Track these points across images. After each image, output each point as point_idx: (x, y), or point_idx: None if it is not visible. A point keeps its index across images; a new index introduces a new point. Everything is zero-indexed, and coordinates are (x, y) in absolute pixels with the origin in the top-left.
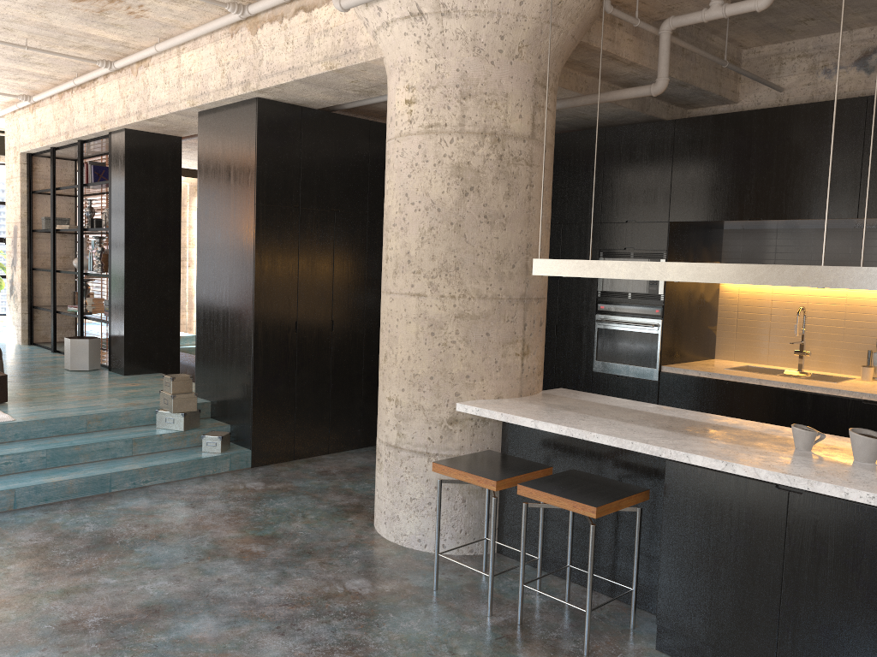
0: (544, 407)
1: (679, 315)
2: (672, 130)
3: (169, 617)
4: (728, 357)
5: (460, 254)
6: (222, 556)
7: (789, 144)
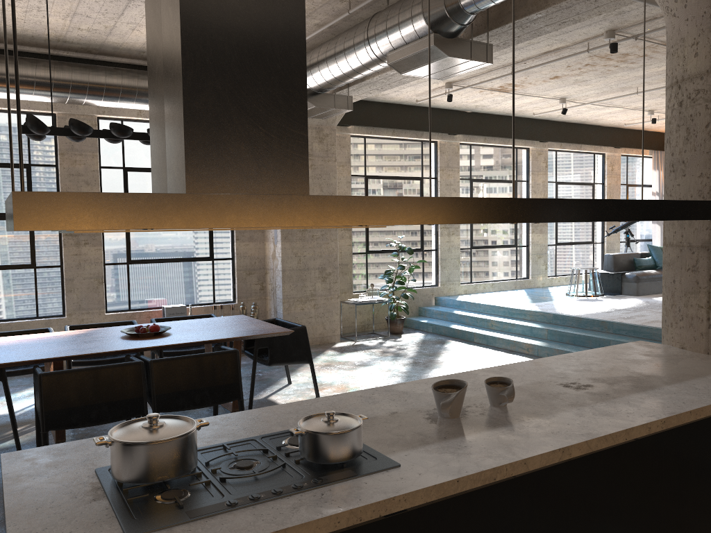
0: (650, 356)
1: None
2: None
3: None
4: None
5: None
6: None
7: None
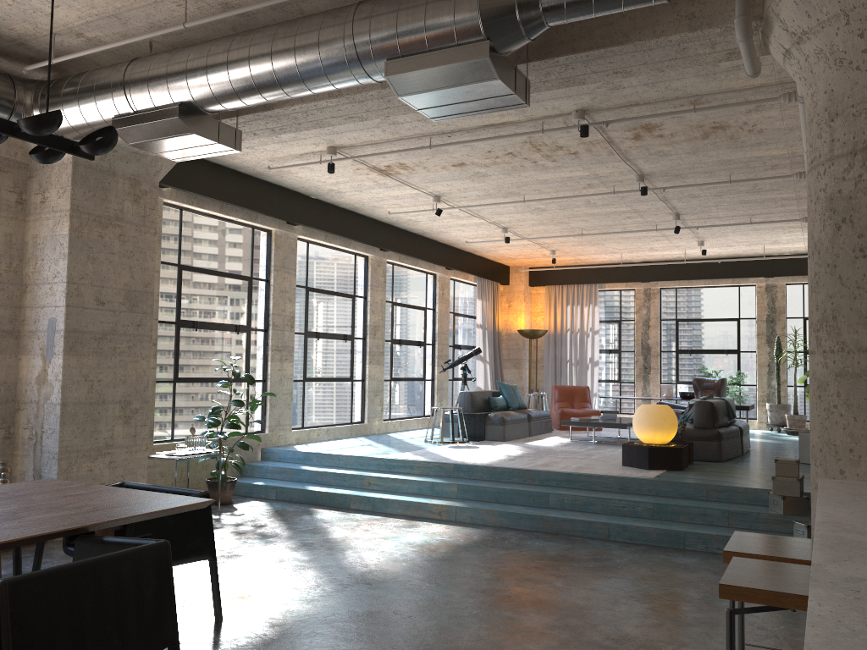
0: None
1: None
2: None
3: (536, 609)
4: None
5: (836, 299)
6: (649, 600)
7: None
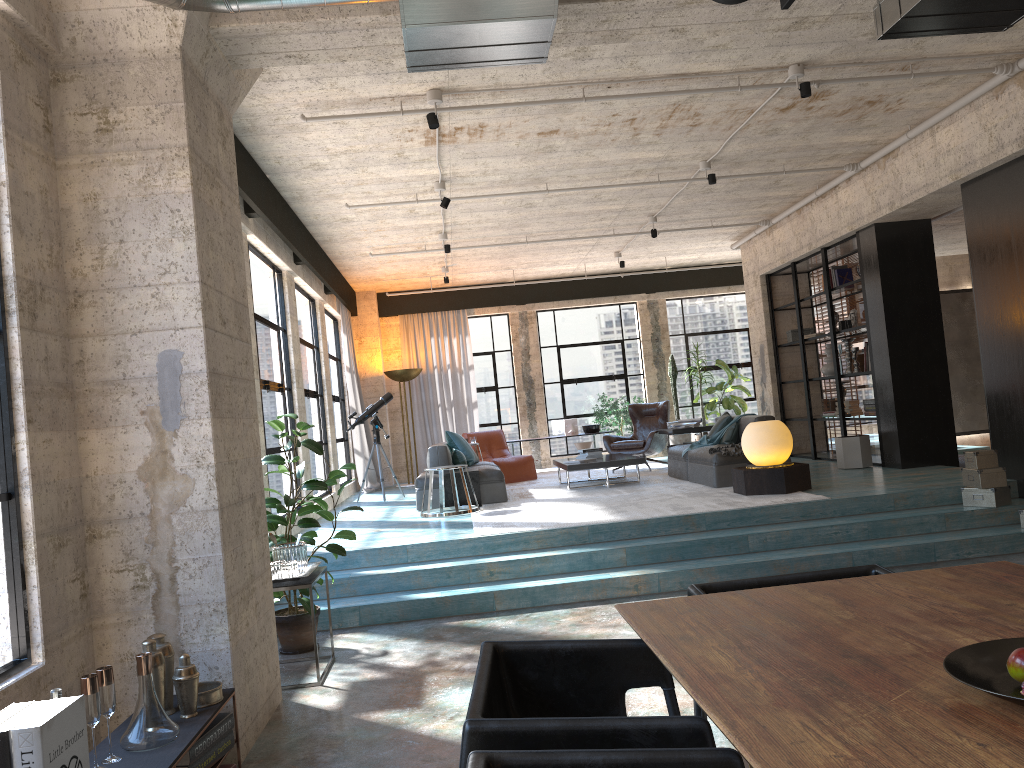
0: None
1: None
2: None
3: None
4: None
5: None
6: None
7: None
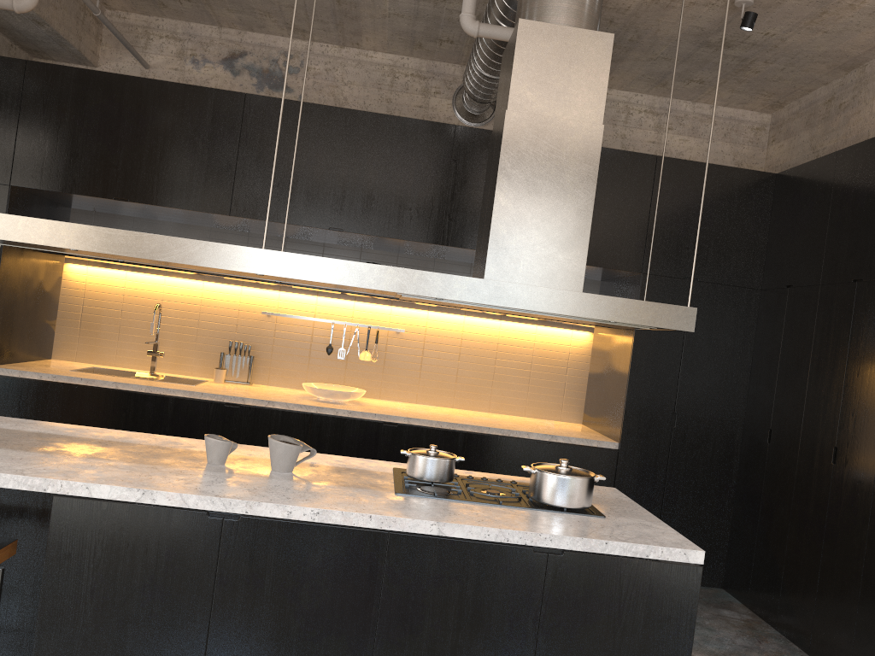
0: None
1: (15, 303)
2: (22, 72)
3: None
4: (69, 357)
5: None
6: None
7: (165, 123)
